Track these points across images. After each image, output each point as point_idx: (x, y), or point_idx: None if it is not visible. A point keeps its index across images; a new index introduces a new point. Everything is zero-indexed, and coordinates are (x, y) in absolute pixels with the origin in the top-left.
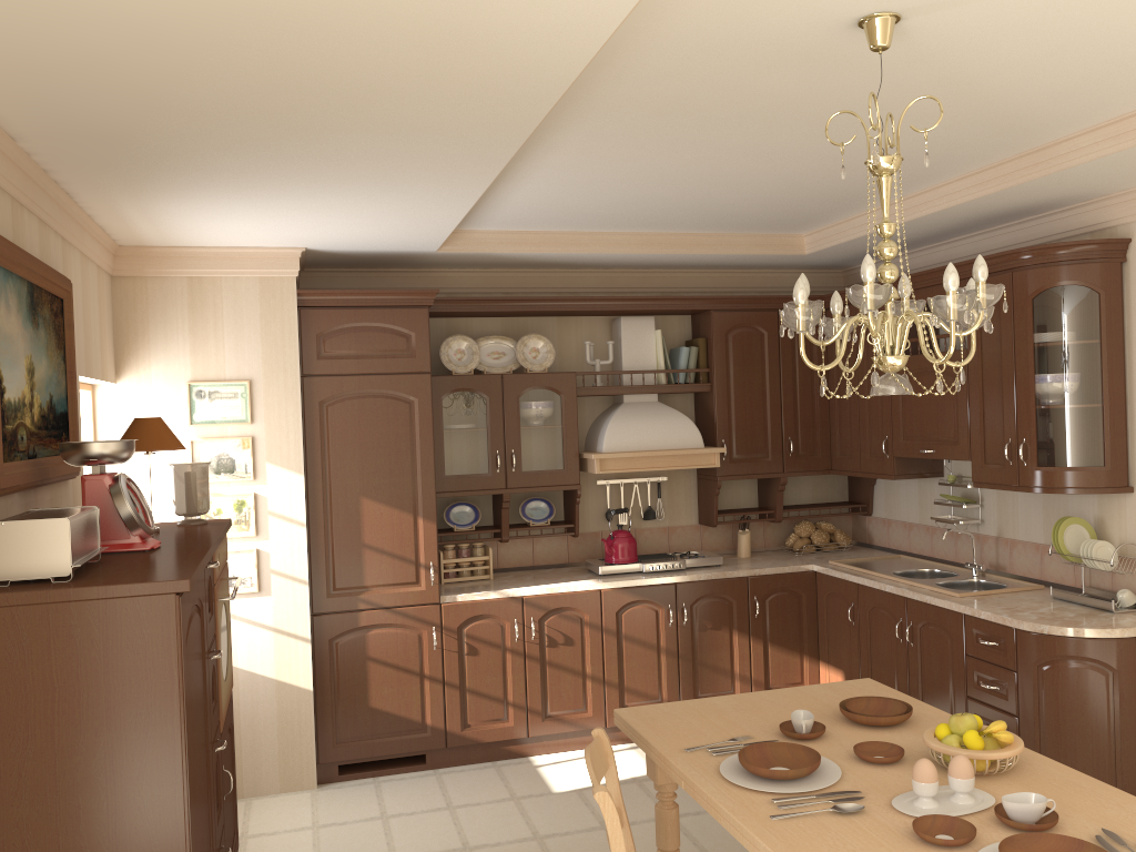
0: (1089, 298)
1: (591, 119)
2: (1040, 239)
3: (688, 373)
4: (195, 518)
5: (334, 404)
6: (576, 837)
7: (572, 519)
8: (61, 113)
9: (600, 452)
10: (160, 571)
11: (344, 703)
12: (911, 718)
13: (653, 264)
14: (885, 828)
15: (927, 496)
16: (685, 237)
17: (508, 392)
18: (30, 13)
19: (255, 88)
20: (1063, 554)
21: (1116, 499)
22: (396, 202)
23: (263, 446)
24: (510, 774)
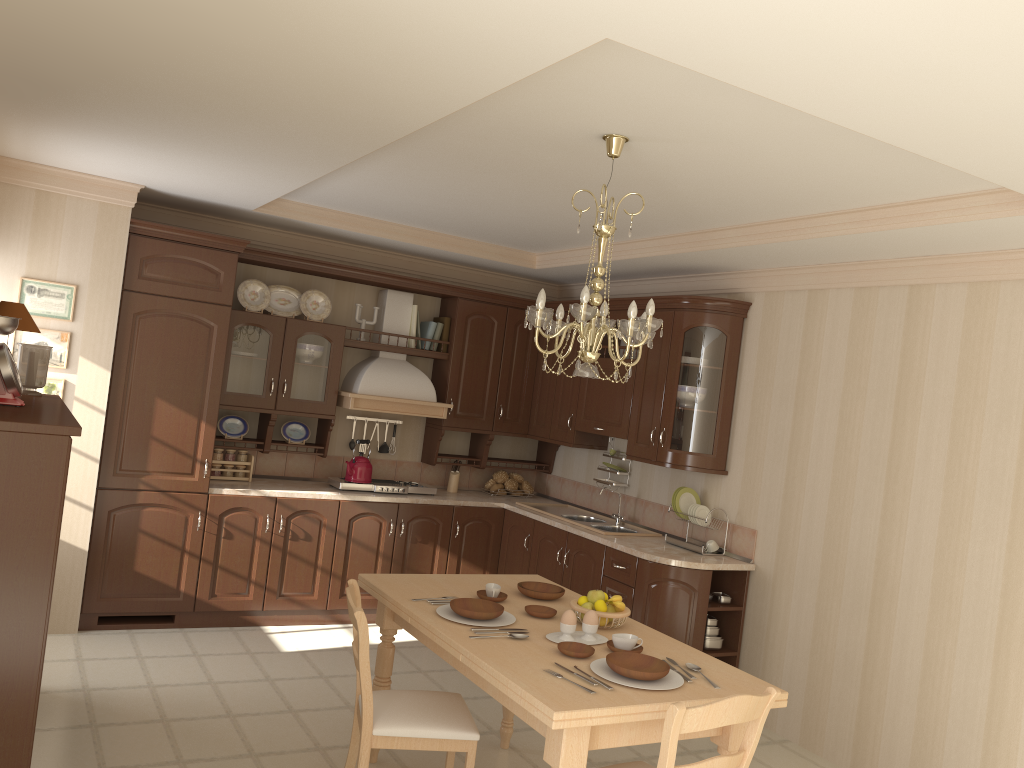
0: (720, 338)
1: (412, 149)
2: (696, 291)
3: (433, 342)
4: (33, 390)
5: (146, 317)
6: (300, 681)
7: (323, 443)
8: (23, 63)
9: (355, 392)
10: (50, 420)
11: (112, 565)
12: (563, 598)
13: (420, 253)
14: (540, 647)
15: (594, 463)
16: (449, 238)
17: (289, 333)
18: (60, 10)
19: (189, 83)
20: (677, 512)
21: (716, 479)
22: (243, 171)
23: (79, 342)
24: (246, 637)
